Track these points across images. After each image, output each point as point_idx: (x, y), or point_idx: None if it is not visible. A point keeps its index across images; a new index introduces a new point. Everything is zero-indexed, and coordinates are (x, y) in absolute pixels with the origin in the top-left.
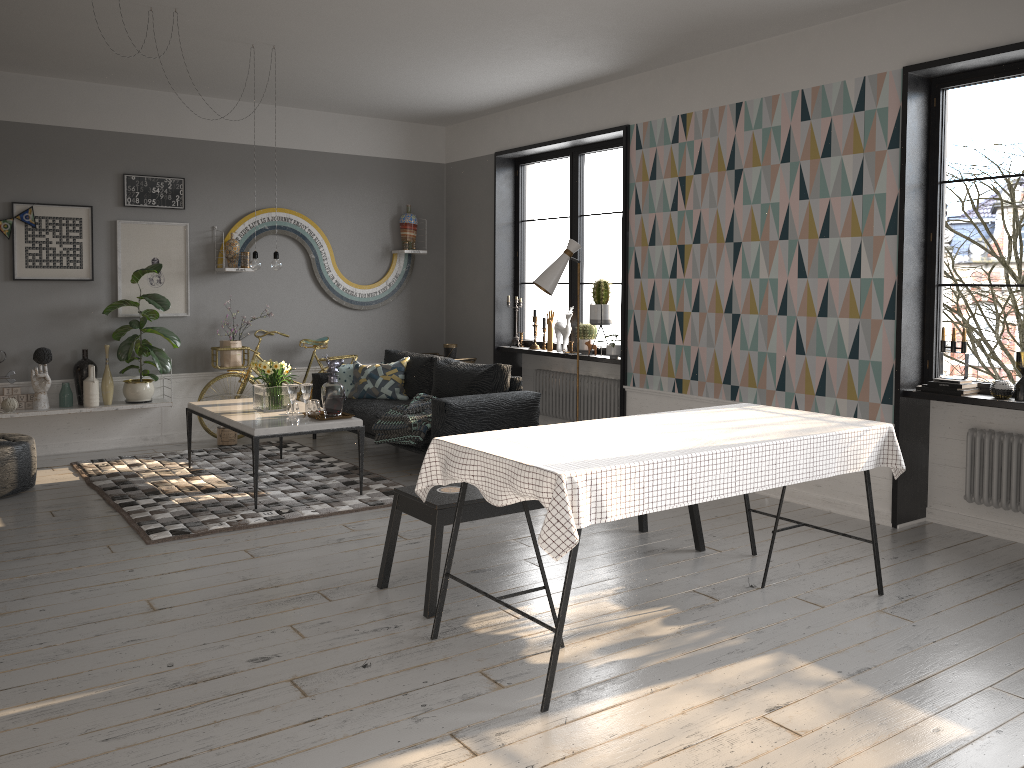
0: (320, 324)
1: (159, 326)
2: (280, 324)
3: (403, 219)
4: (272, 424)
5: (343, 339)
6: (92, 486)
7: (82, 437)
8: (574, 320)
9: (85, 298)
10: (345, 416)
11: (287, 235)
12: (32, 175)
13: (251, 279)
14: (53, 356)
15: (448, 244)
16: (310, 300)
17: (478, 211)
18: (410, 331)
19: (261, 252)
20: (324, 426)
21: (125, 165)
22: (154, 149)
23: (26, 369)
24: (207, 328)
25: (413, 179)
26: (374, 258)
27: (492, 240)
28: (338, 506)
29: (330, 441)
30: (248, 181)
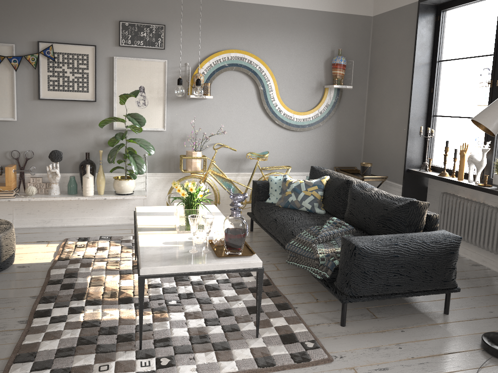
0: (264, 141)
1: (143, 137)
2: (234, 139)
3: (334, 60)
4: (166, 259)
5: (282, 153)
6: (46, 275)
7: (87, 215)
8: (489, 154)
9: (90, 114)
10: (244, 254)
11: (242, 71)
12: (53, 21)
13: (213, 104)
14: (67, 156)
15: (370, 81)
16: (258, 122)
17: (398, 53)
18: (335, 149)
19: (222, 84)
20: (219, 266)
21: (121, 14)
22: (143, 2)
23: (48, 164)
24: (179, 140)
25: (345, 29)
26: (310, 91)
27: (410, 78)
28: (223, 361)
29: (262, 236)
30: (214, 28)
